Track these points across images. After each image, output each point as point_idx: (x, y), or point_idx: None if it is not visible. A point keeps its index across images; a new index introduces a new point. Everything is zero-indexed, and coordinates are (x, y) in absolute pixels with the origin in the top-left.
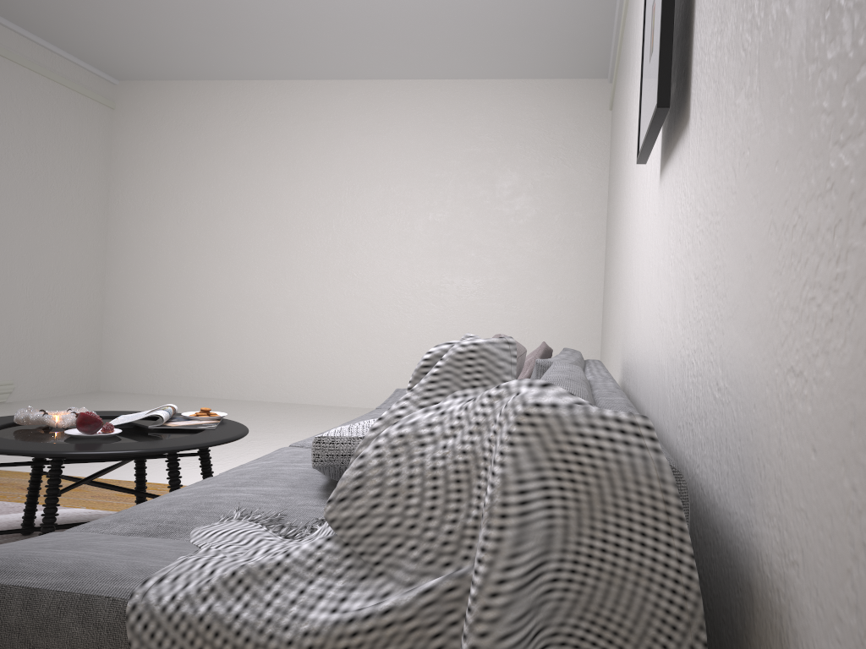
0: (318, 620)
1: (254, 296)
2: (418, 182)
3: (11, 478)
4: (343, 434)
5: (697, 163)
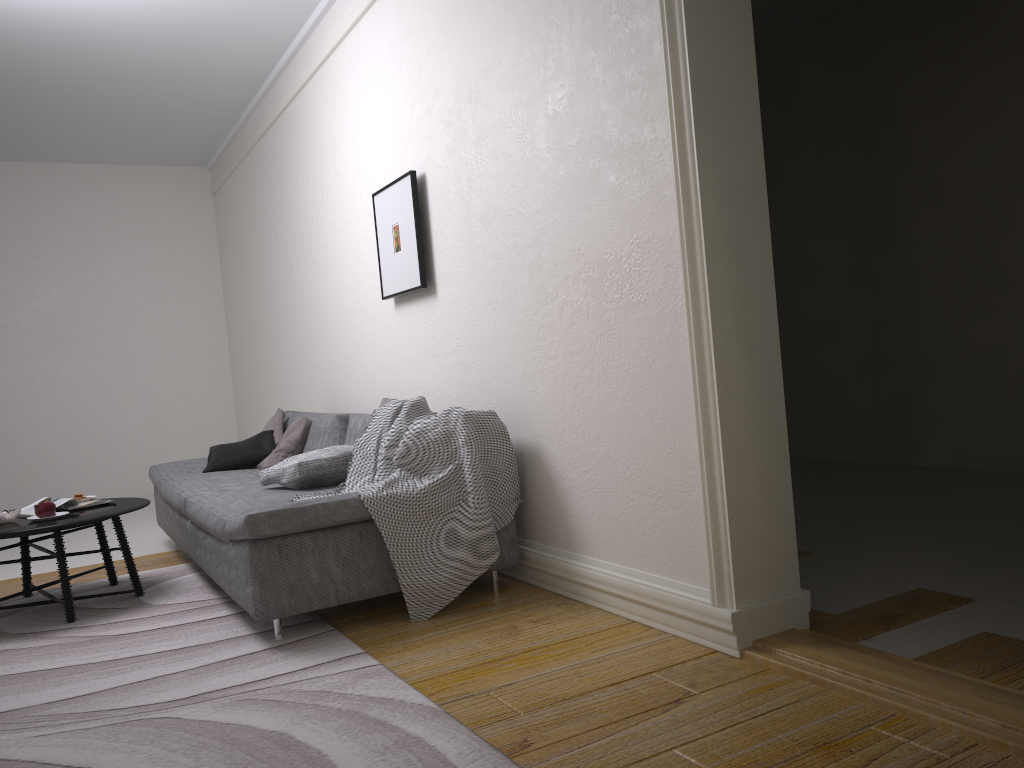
0: (422, 486)
1: None
2: (13, 270)
3: None
4: (309, 459)
5: (451, 316)
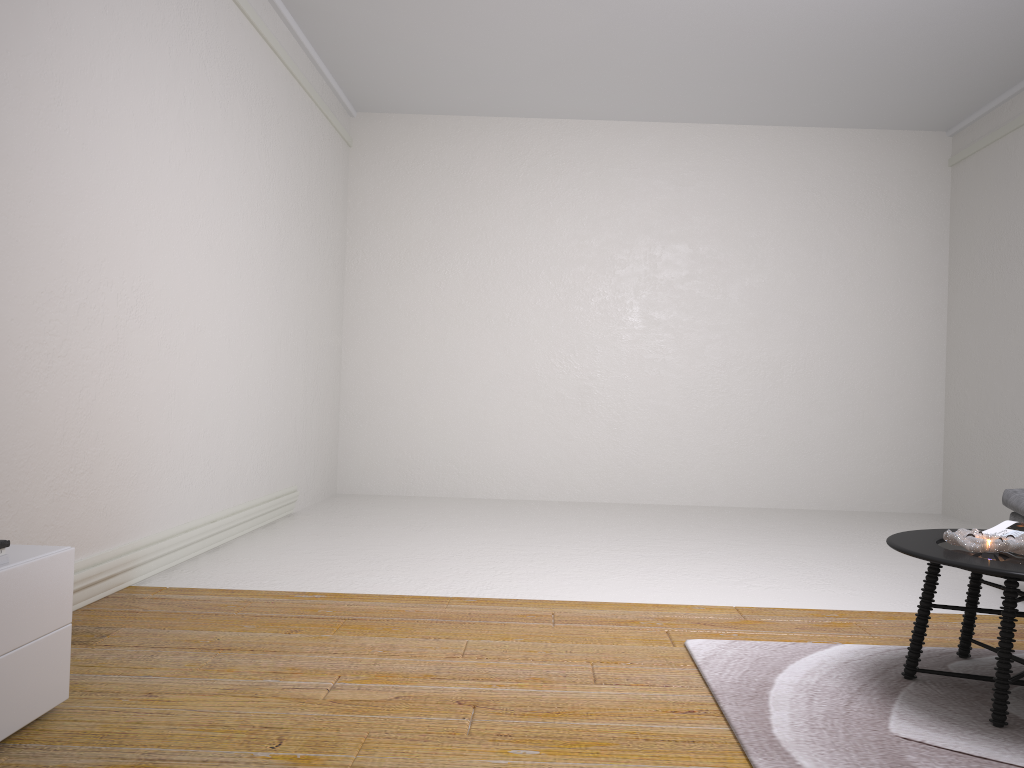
0: None
1: (535, 375)
2: (733, 242)
3: (646, 612)
4: None
5: None
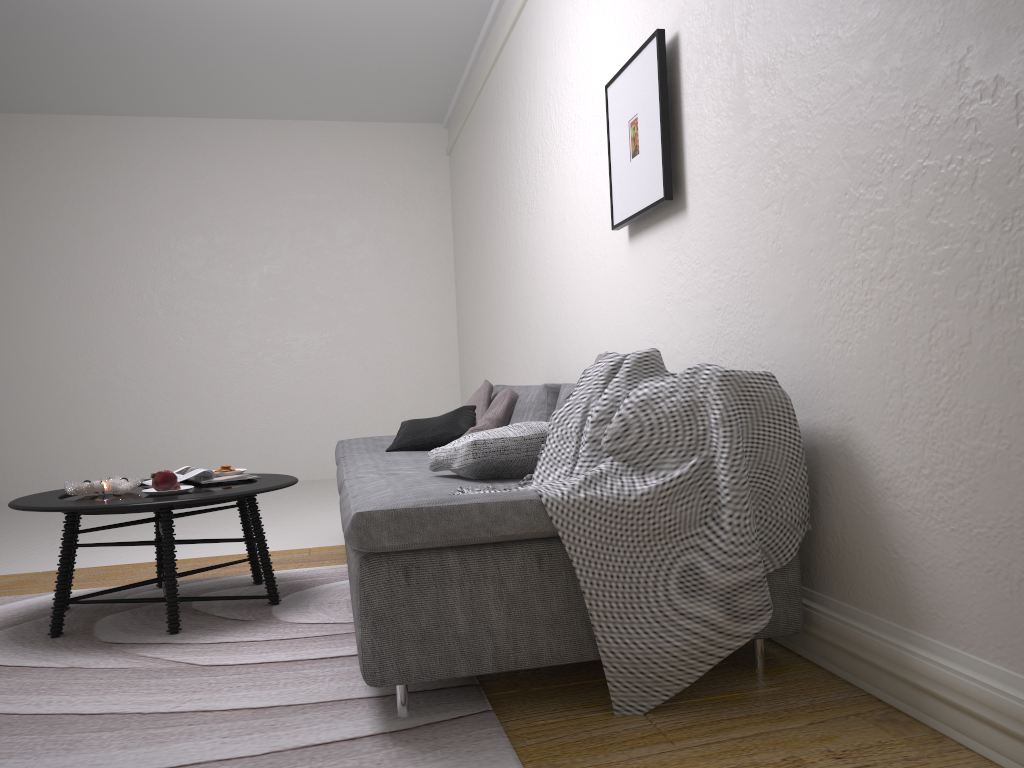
0: (645, 488)
1: (50, 373)
2: (247, 231)
3: None
4: (489, 437)
5: (706, 238)
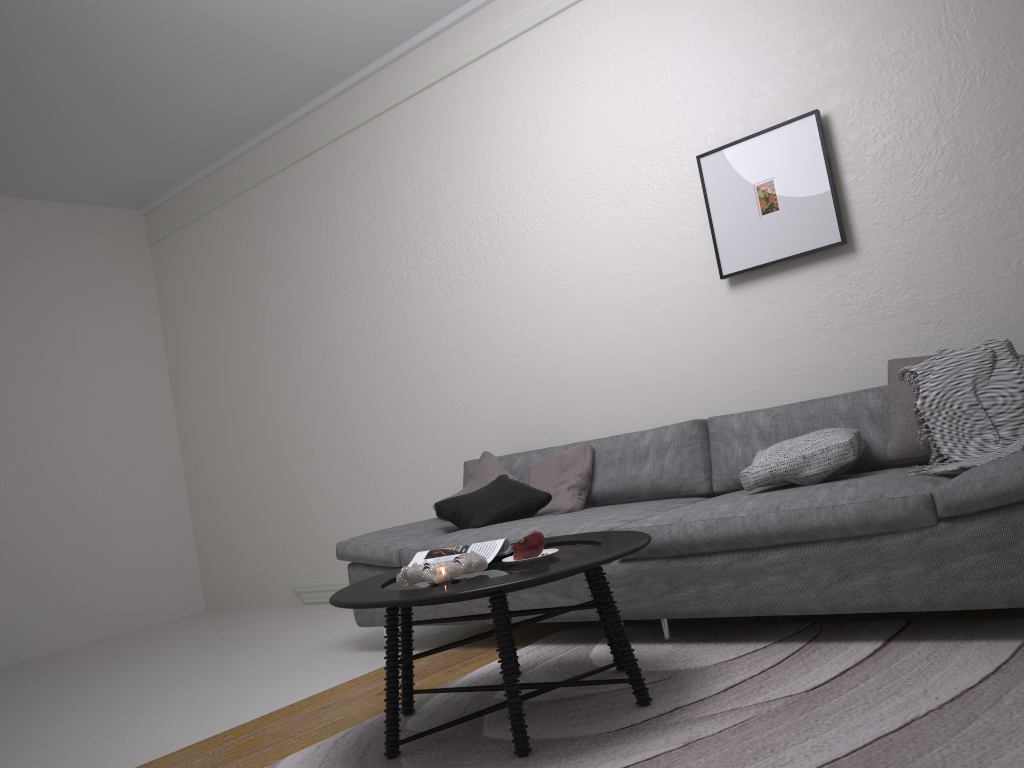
0: None
1: None
2: None
3: None
4: (848, 437)
5: (897, 271)
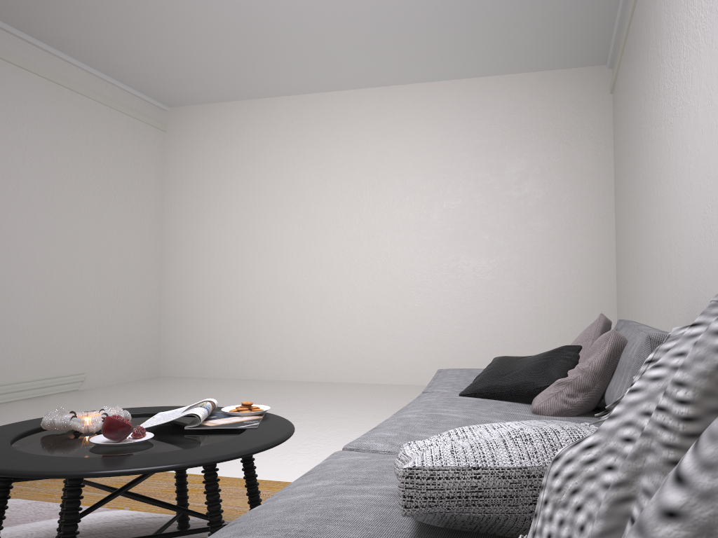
0: None
1: (288, 286)
2: (431, 174)
3: None
4: (446, 463)
5: None
